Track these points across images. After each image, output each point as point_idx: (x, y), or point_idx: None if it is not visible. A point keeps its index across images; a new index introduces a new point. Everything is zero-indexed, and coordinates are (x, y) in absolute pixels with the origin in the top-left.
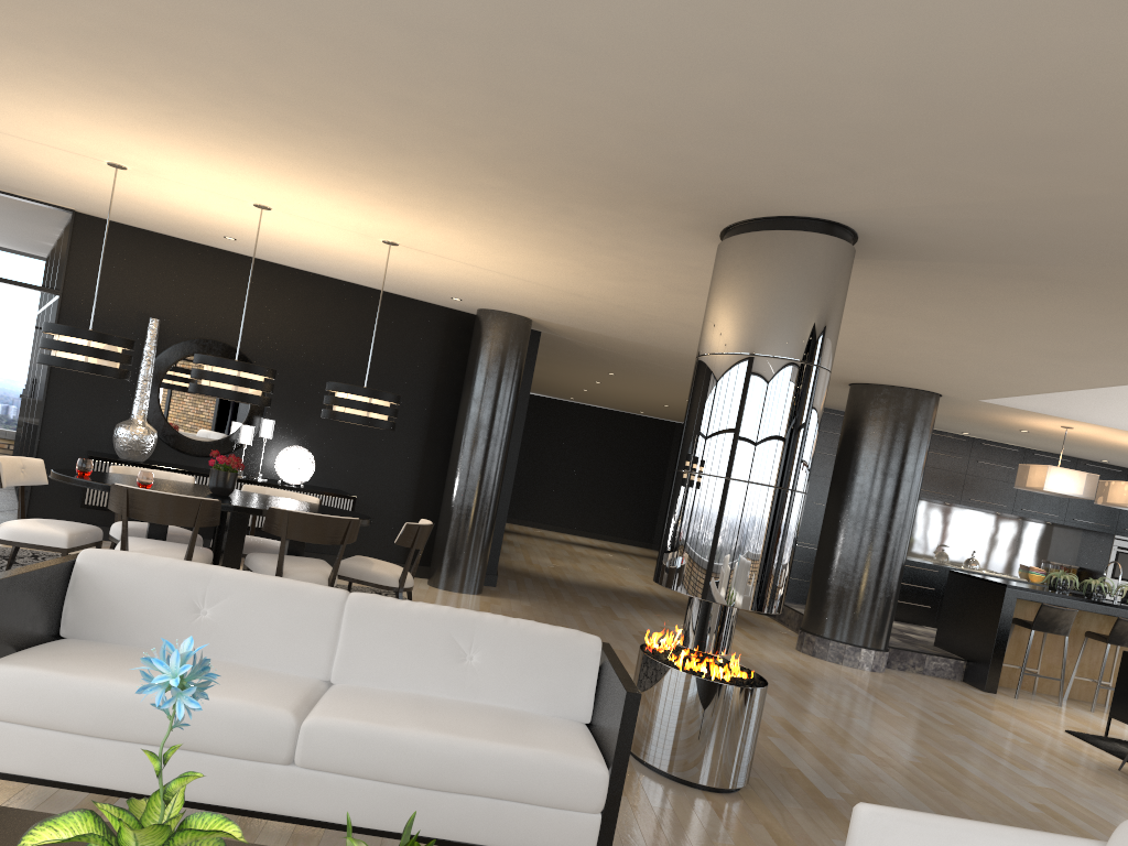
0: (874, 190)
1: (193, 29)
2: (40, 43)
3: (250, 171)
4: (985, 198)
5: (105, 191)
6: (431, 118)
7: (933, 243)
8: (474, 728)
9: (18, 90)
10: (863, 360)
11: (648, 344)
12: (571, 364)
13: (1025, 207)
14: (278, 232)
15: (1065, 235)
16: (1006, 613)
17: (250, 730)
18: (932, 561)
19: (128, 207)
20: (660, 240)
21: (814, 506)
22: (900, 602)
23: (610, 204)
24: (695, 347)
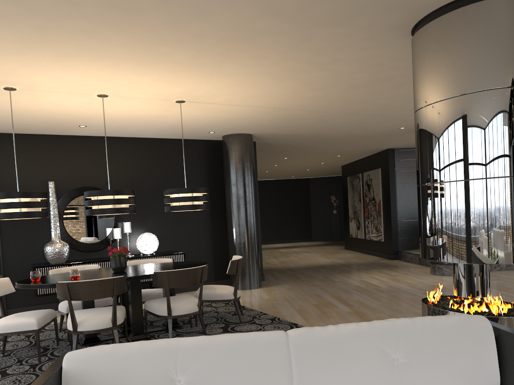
0: None
1: None
2: None
3: (95, 66)
4: None
5: (5, 112)
6: None
7: None
8: None
9: None
10: None
11: (316, 133)
12: (265, 158)
13: None
14: (111, 113)
15: None
16: None
17: None
18: None
19: (21, 120)
20: (364, 46)
21: (407, 198)
22: None
23: (344, 21)
24: (344, 127)
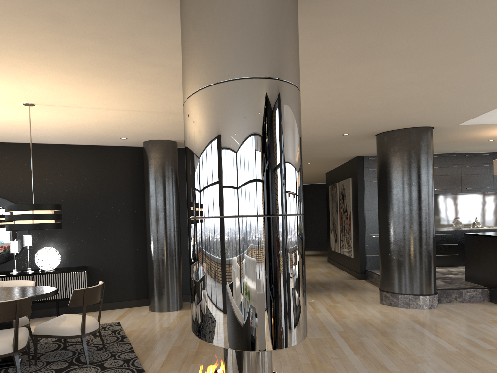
0: None
1: None
2: None
3: None
4: None
5: None
6: None
7: None
8: None
9: None
10: (374, 113)
11: None
12: None
13: None
14: None
15: None
16: None
17: None
18: (453, 228)
19: None
20: (155, 30)
21: (377, 212)
22: (439, 255)
23: None
24: None
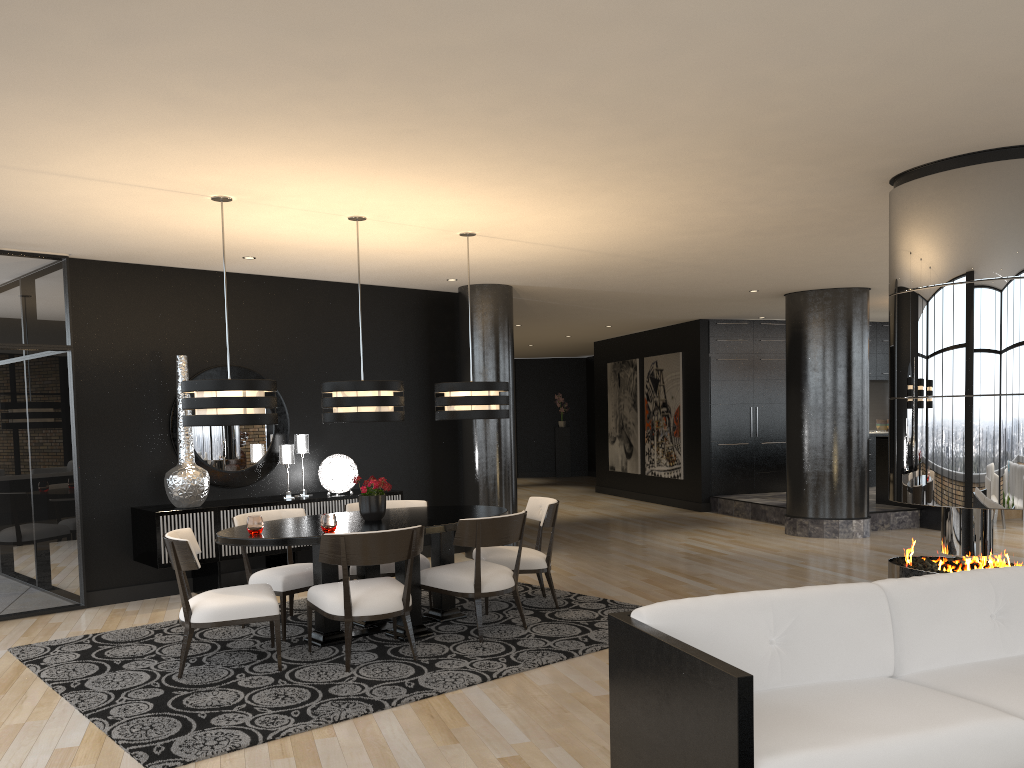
0: None
1: (610, 31)
2: (350, 69)
3: (407, 181)
4: None
5: (152, 229)
6: (758, 97)
7: None
8: None
9: (217, 129)
10: (841, 270)
11: (616, 290)
12: None
13: None
14: (328, 243)
15: None
16: None
17: (1005, 747)
18: None
19: (155, 243)
20: (816, 188)
21: (727, 407)
22: None
23: (822, 160)
24: (668, 285)
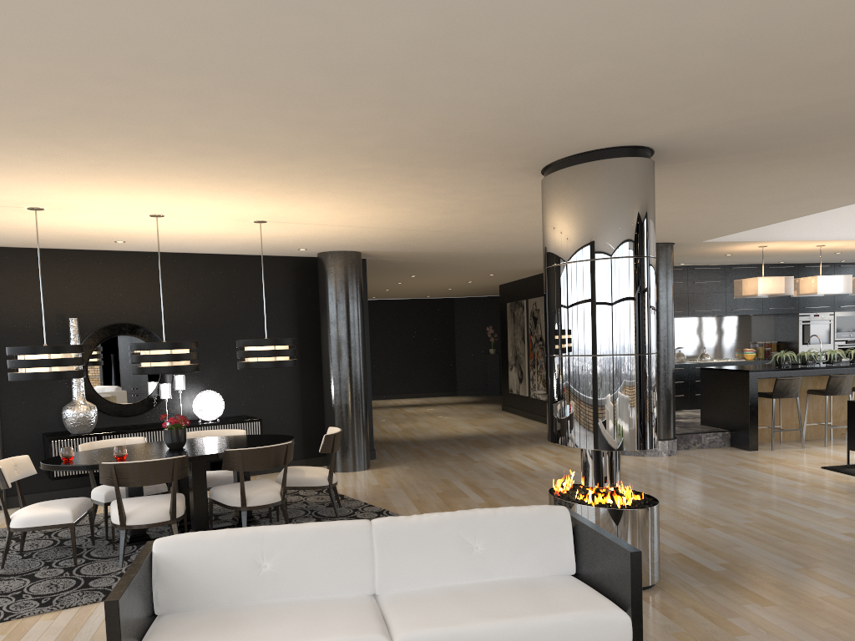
0: (680, 119)
1: (138, 101)
2: None
3: (154, 192)
4: (767, 110)
5: (18, 227)
6: (328, 130)
7: (712, 147)
8: (515, 607)
9: None
10: None
11: (451, 251)
12: (382, 275)
13: (796, 111)
14: (163, 231)
15: (819, 124)
16: (752, 390)
17: None
18: (675, 361)
19: (35, 235)
20: (490, 182)
21: None
22: None
23: (458, 164)
24: (489, 247)
